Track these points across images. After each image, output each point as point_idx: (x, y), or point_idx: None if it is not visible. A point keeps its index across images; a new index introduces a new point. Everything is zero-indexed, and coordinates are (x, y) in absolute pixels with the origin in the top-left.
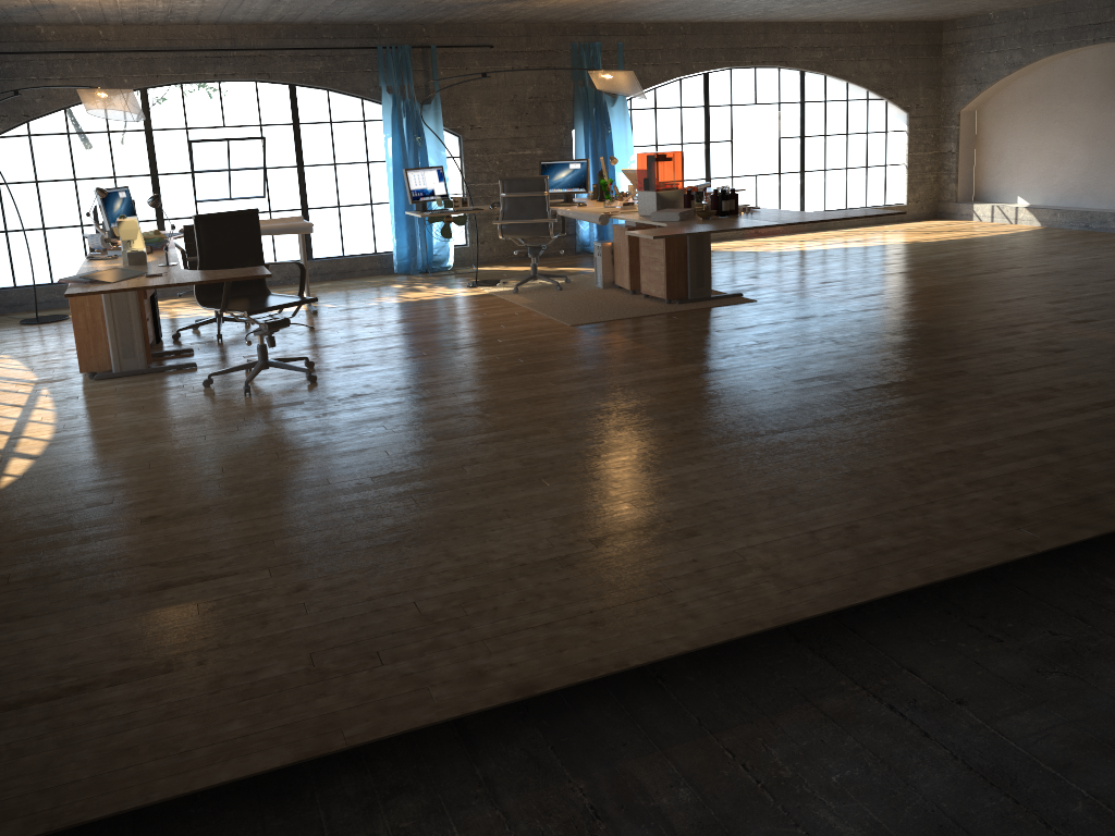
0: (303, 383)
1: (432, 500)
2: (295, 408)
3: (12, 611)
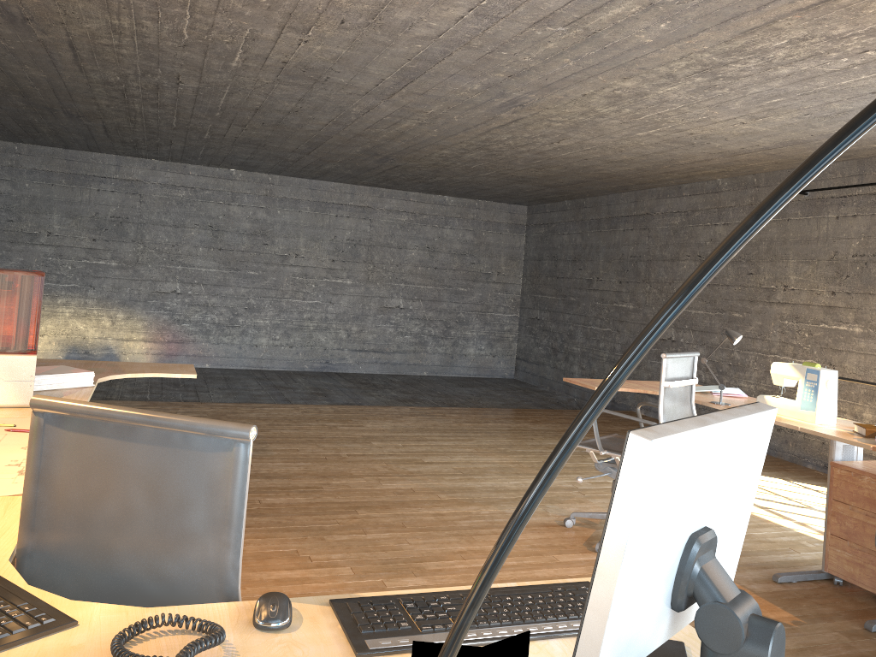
0: (577, 525)
1: (417, 437)
2: (548, 496)
3: (556, 432)
